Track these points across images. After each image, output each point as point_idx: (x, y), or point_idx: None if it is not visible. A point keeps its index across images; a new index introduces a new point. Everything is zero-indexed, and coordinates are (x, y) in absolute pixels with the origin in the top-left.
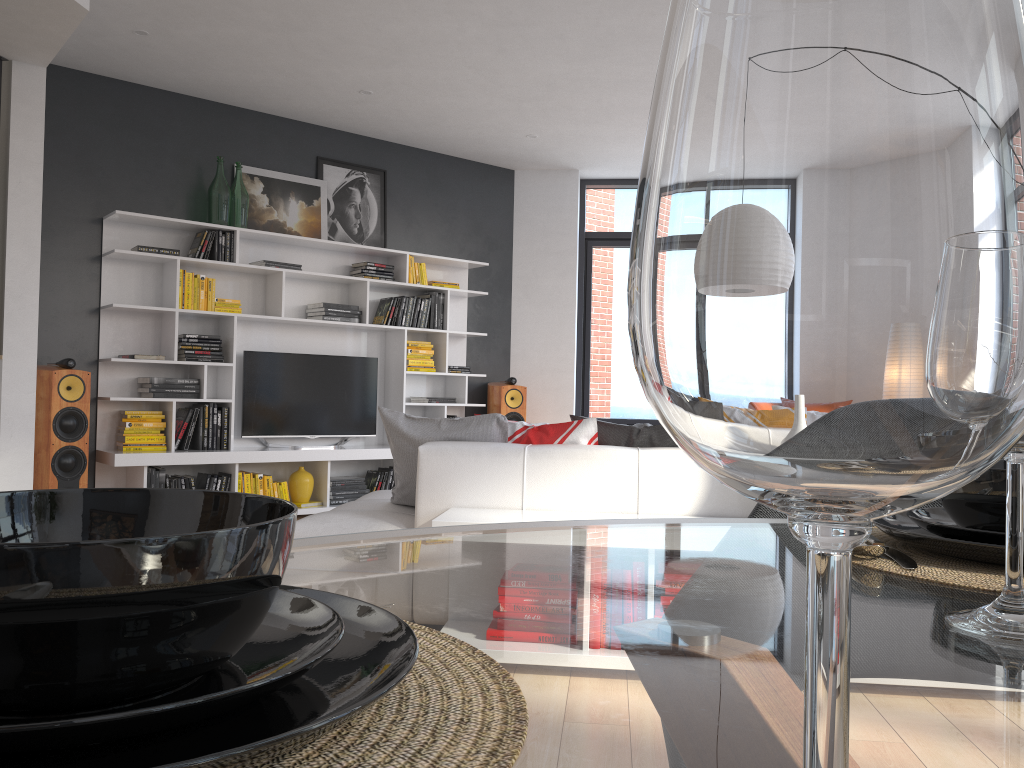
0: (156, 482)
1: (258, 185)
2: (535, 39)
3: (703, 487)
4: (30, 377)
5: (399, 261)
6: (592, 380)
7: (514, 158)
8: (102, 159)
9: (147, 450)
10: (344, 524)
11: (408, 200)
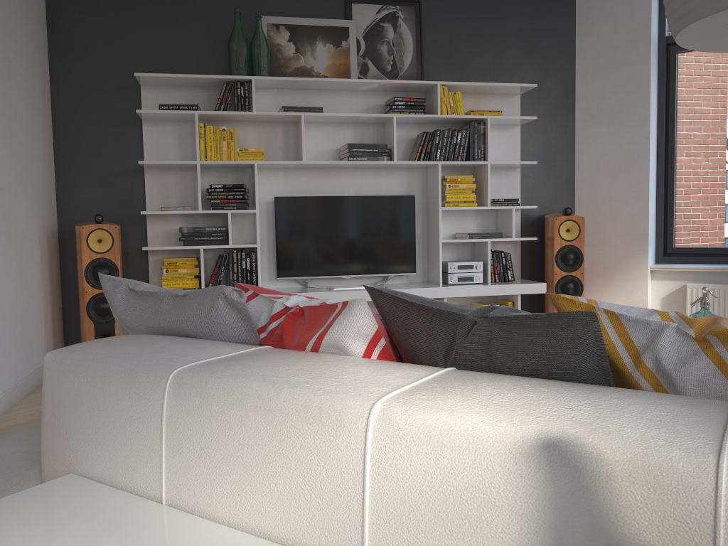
0: None
1: (283, 34)
2: None
3: (530, 539)
4: None
5: (433, 93)
6: (677, 205)
7: None
8: (136, 29)
9: None
10: None
11: (447, 29)
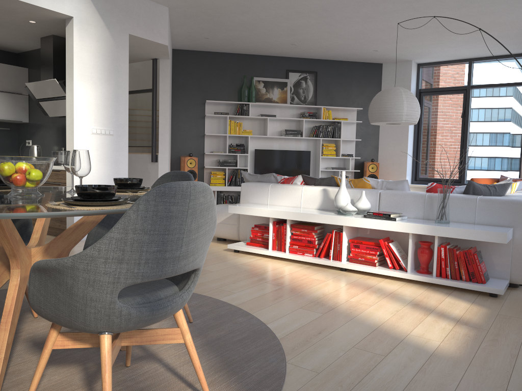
0: (220, 196)
1: (261, 84)
2: (339, 20)
3: (321, 199)
4: (166, 160)
5: (320, 110)
6: (421, 159)
7: (377, 59)
8: (205, 81)
9: (218, 185)
10: (222, 207)
11: (327, 83)
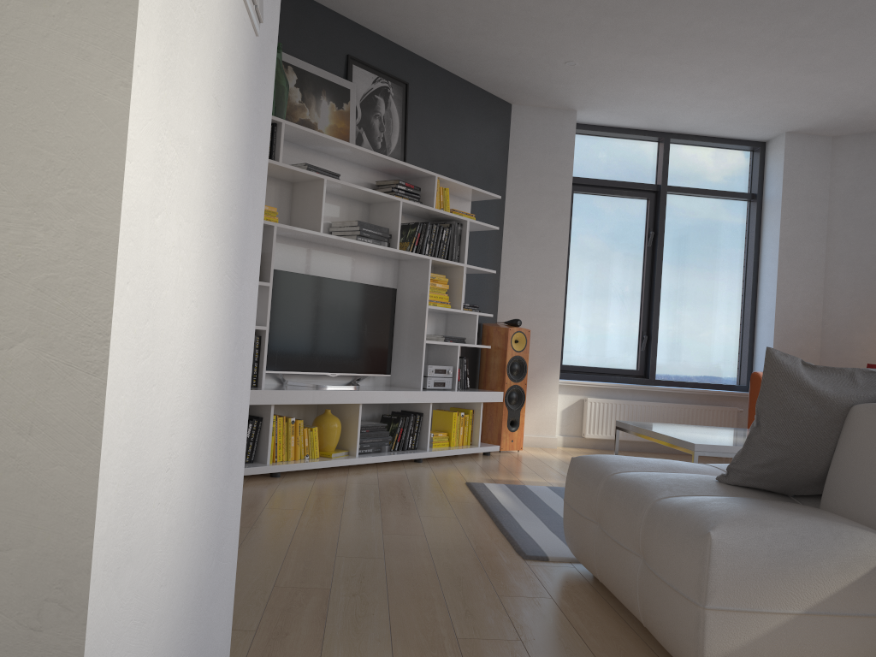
0: None
1: (292, 76)
2: None
3: None
4: None
5: (423, 183)
6: (566, 326)
7: (525, 89)
8: None
9: None
10: (796, 529)
11: (425, 119)
